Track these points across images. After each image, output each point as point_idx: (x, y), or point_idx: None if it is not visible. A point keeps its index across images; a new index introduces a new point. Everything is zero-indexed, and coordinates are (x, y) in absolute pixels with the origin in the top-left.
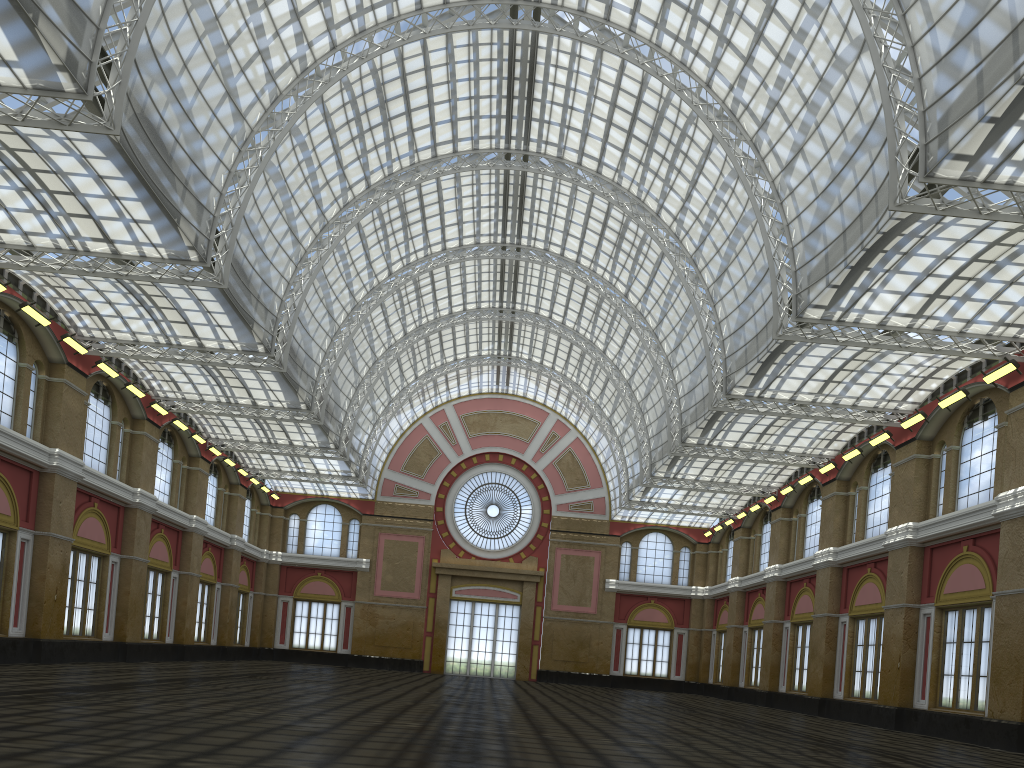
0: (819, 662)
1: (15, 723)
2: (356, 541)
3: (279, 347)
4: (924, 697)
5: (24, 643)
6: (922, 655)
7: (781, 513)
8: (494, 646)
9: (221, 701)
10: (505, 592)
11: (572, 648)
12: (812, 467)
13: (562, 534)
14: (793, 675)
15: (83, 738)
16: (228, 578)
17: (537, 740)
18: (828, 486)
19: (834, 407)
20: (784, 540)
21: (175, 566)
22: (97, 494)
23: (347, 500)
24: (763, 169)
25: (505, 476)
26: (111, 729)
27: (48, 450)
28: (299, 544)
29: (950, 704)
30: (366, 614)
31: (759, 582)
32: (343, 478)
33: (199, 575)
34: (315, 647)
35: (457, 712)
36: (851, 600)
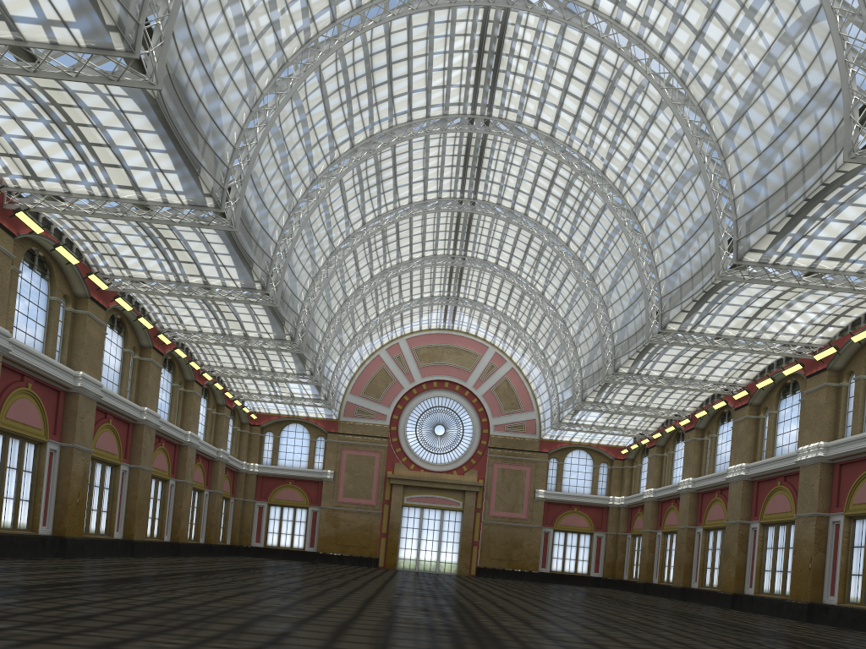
0: (732, 562)
1: (84, 613)
2: (322, 455)
3: (273, 285)
4: (833, 594)
5: (51, 540)
6: (831, 557)
7: (694, 434)
8: (439, 546)
9: (241, 593)
10: (449, 500)
11: (506, 548)
12: (727, 394)
13: (498, 450)
14: (704, 573)
15: (153, 628)
16: (215, 486)
17: (533, 631)
18: (740, 410)
19: (748, 342)
20: (697, 457)
21: (172, 475)
22: (111, 412)
23: (314, 420)
24: (708, 130)
25: (450, 400)
26: (170, 619)
27: (73, 373)
28: (273, 457)
29: (858, 600)
30: (330, 518)
31: (673, 493)
32: (313, 401)
33: (192, 483)
34: (286, 545)
35: (442, 604)
36: (761, 509)
